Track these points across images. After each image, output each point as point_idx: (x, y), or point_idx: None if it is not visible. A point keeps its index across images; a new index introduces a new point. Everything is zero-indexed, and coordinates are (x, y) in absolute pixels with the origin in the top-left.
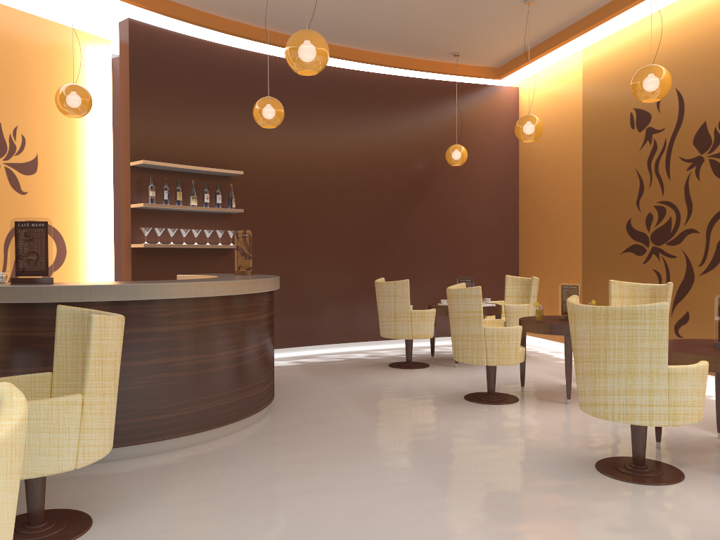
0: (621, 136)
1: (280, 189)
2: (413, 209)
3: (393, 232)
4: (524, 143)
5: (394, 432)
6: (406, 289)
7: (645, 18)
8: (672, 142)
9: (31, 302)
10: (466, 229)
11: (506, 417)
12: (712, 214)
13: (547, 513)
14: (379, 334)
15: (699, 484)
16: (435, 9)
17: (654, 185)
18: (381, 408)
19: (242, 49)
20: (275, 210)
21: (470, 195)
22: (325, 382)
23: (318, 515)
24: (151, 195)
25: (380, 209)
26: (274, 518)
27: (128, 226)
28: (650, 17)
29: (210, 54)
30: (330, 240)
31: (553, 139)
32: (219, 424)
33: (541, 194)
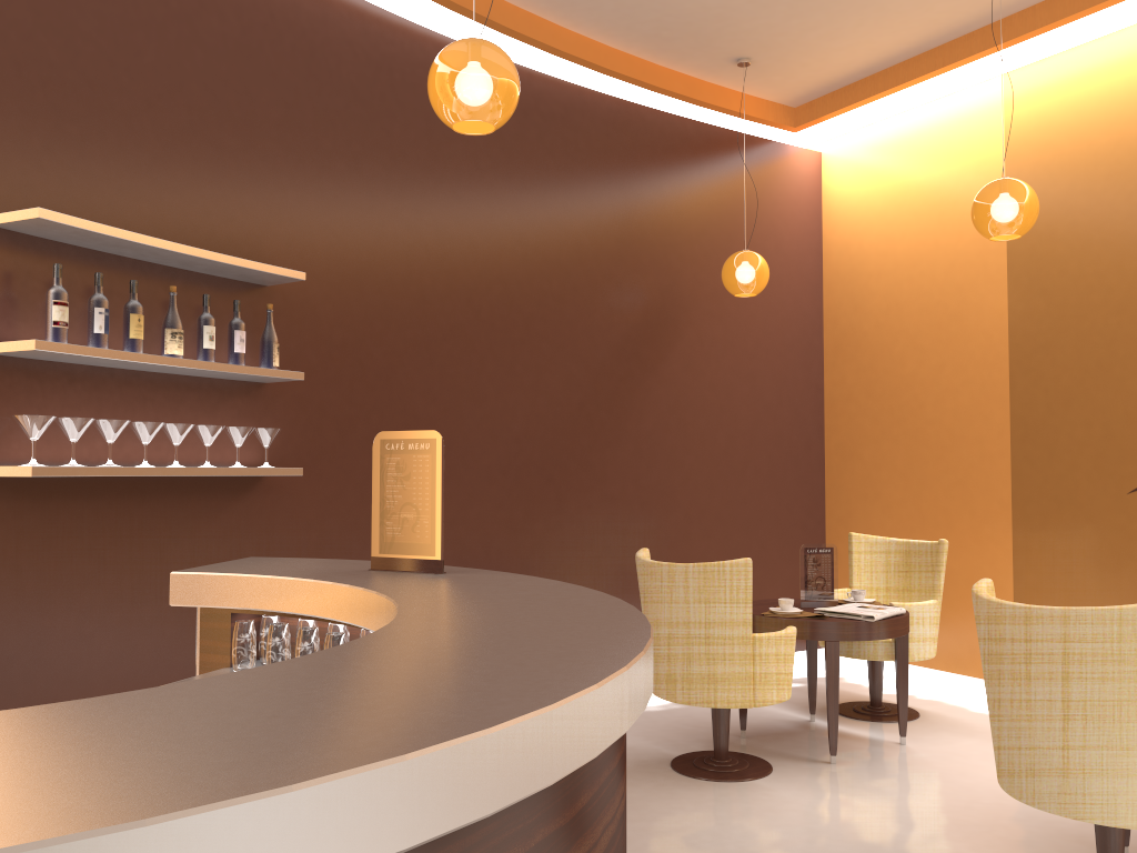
0: (1124, 245)
1: (377, 327)
2: (641, 387)
3: (604, 437)
4: (837, 261)
5: None
6: (744, 582)
7: None
8: None
9: None
10: (736, 433)
11: None
12: None
13: None
14: None
15: None
16: None
17: None
18: None
19: None
20: (364, 379)
21: (742, 361)
22: None
23: None
24: (57, 317)
25: (579, 386)
26: None
27: None
28: None
29: None
30: (480, 453)
31: (920, 254)
32: None
33: (889, 364)
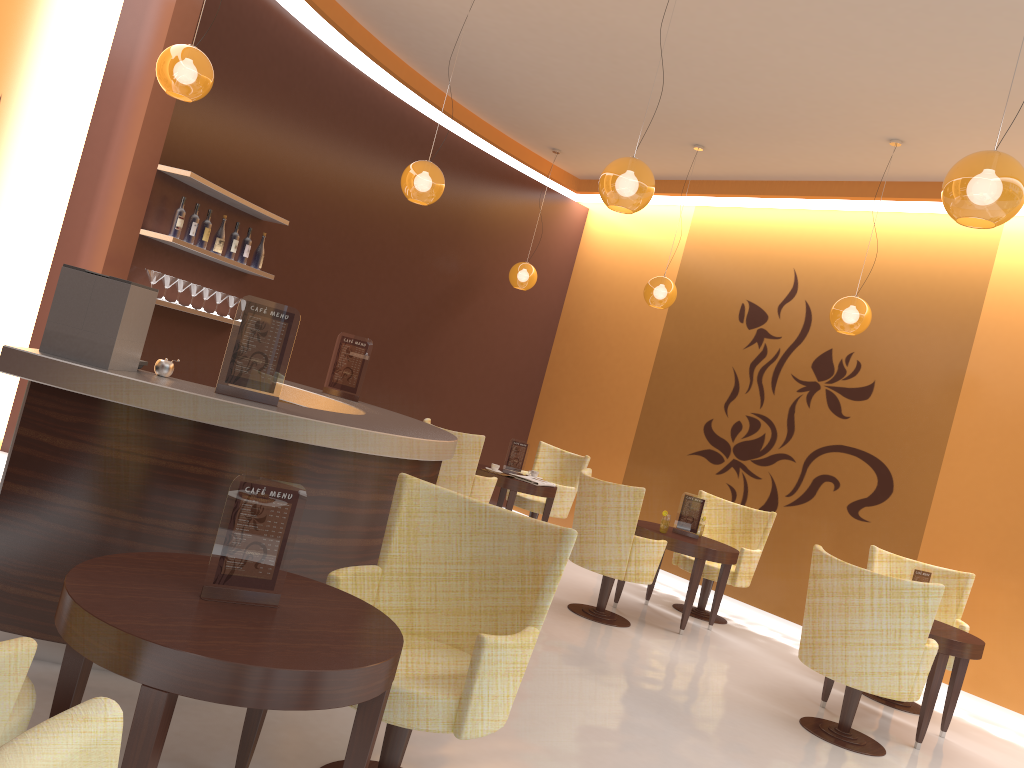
0: (723, 324)
1: (310, 255)
2: (444, 324)
3: (415, 348)
4: (579, 279)
5: (568, 658)
6: (478, 447)
7: (788, 210)
8: (787, 355)
9: (281, 438)
10: (492, 366)
11: (648, 648)
12: (815, 447)
13: None
14: None
15: (901, 757)
16: (598, 109)
17: (753, 394)
18: None
19: (323, 42)
20: (295, 282)
21: (507, 324)
22: None
23: None
24: (179, 225)
25: (409, 315)
26: None
27: (124, 261)
28: (793, 212)
29: (288, 35)
30: None
31: (625, 291)
32: None
33: (591, 350)
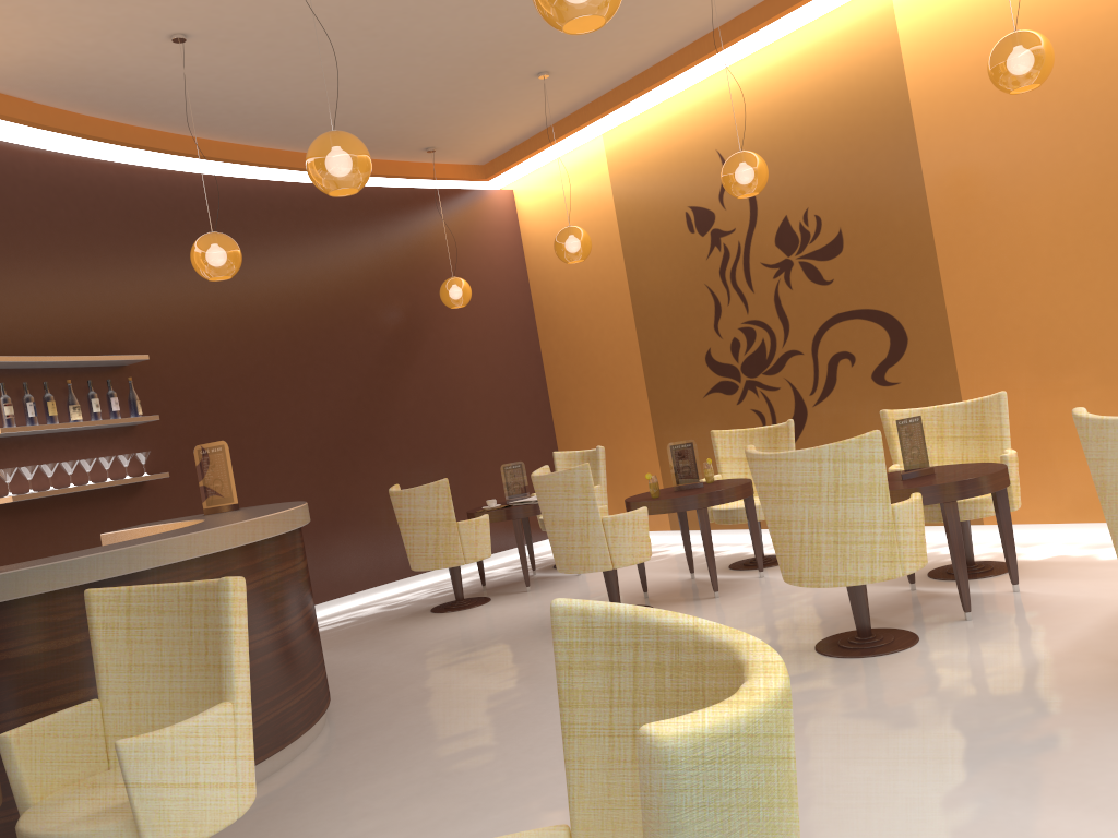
0: (677, 243)
1: (204, 376)
2: (401, 378)
3: (380, 417)
4: (534, 266)
5: (538, 683)
6: (445, 493)
7: (685, 91)
8: (748, 245)
9: None
10: (479, 397)
11: None
12: (815, 328)
13: (817, 711)
14: (386, 573)
15: (938, 638)
16: (416, 89)
17: (735, 302)
18: (486, 662)
19: (108, 161)
20: (201, 410)
21: (475, 347)
22: (365, 654)
23: (554, 796)
24: (8, 412)
25: (355, 386)
26: (500, 818)
27: None
28: (690, 90)
29: (60, 172)
30: (291, 443)
31: None
32: (292, 737)
33: (574, 333)
